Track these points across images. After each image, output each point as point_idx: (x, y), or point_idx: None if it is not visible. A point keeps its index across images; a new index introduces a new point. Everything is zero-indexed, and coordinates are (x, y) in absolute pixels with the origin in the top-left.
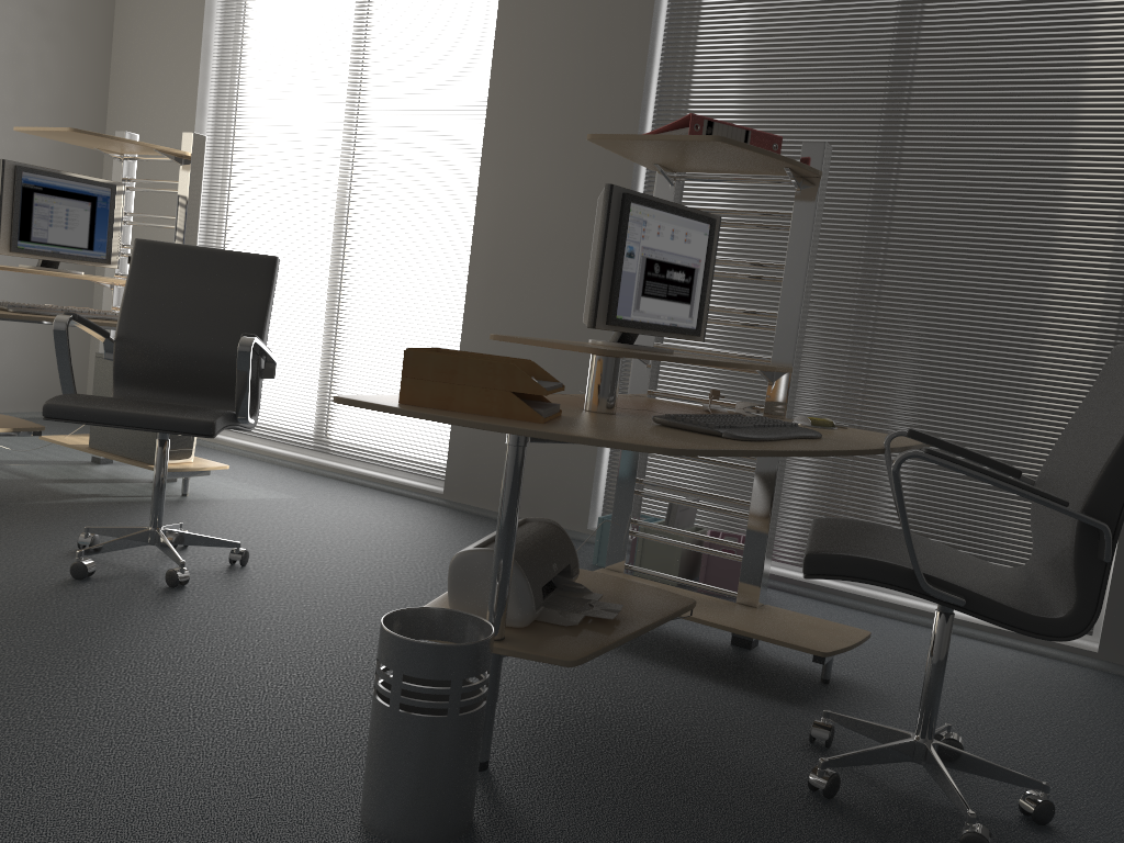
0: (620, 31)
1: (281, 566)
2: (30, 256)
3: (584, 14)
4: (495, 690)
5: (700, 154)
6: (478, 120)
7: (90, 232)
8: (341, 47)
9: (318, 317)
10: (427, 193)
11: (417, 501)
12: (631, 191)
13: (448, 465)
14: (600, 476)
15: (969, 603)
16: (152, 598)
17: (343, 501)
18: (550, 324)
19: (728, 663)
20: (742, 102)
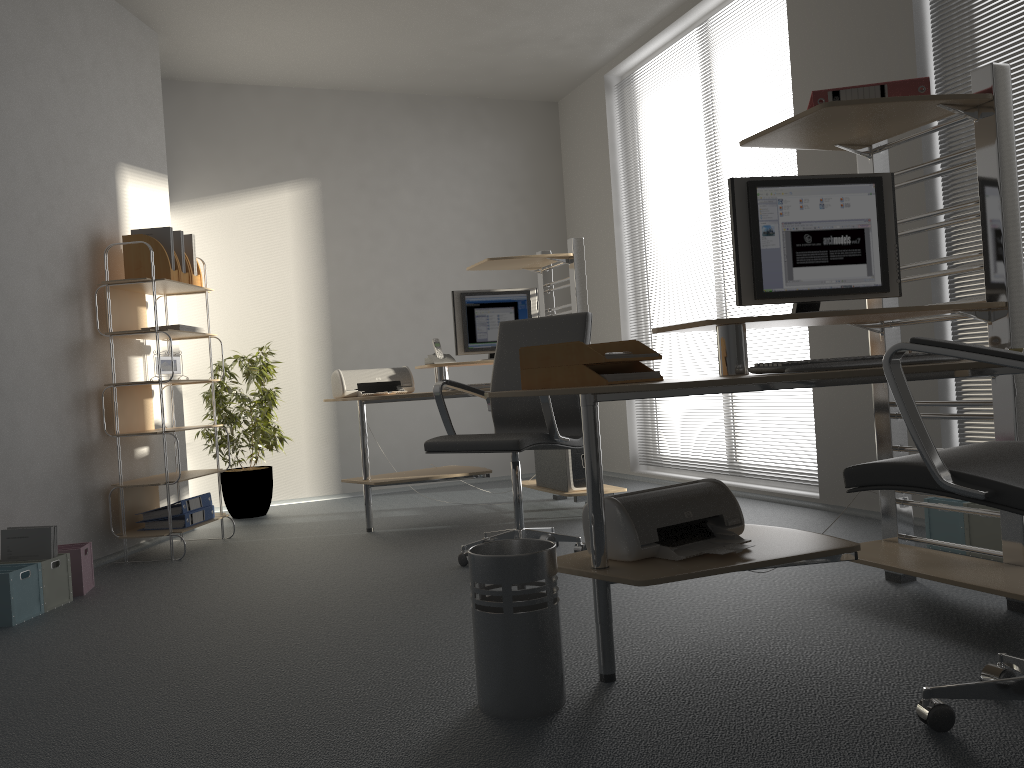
0: (887, 31)
1: None
2: (477, 352)
3: (855, 31)
4: (605, 612)
5: (842, 122)
6: (796, 156)
7: None
8: (694, 136)
9: (711, 360)
10: None
11: (797, 507)
12: (757, 178)
13: (818, 471)
14: None
15: (1002, 497)
16: None
17: None
18: None
19: (978, 624)
20: (1016, 48)
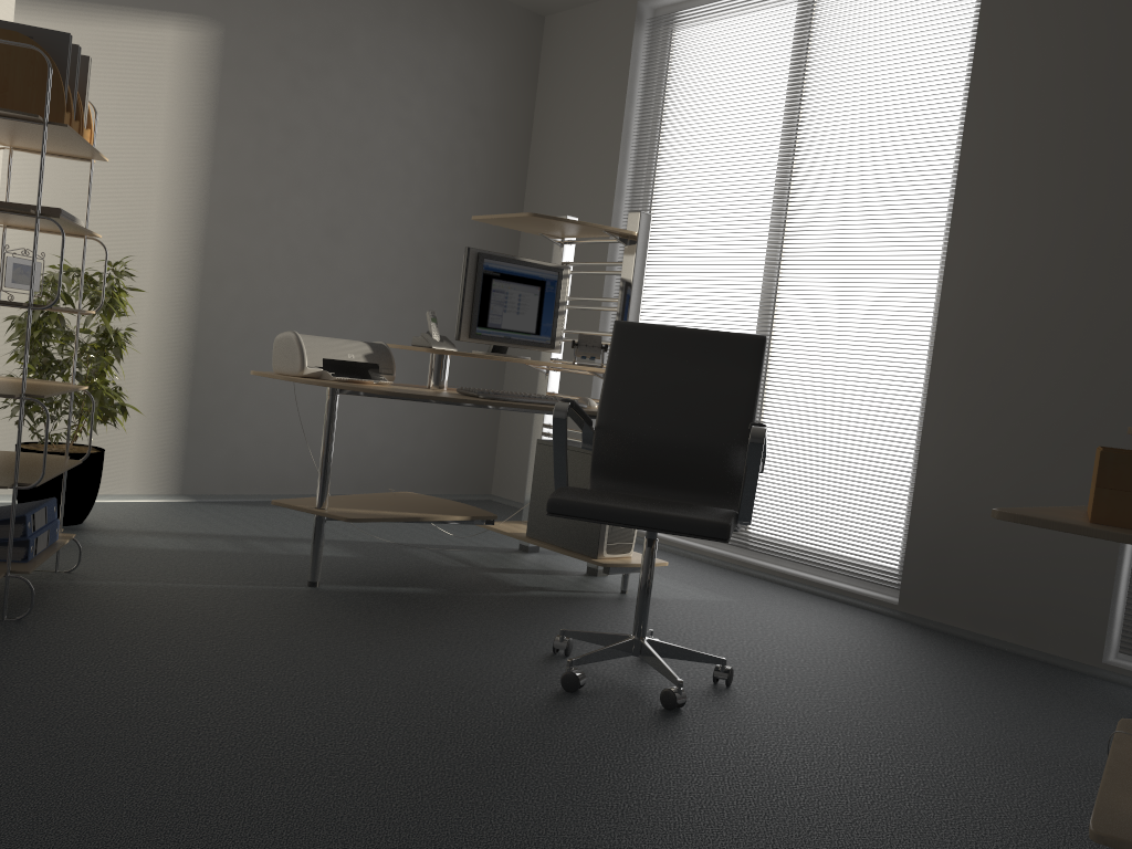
0: None
1: (768, 690)
2: (485, 342)
3: (1093, 47)
4: None
5: None
6: (942, 179)
7: (538, 316)
8: (775, 116)
9: None
10: (878, 264)
11: (866, 611)
12: None
13: (904, 572)
14: (1118, 598)
15: None
16: (654, 723)
17: (785, 607)
18: (1046, 410)
19: None
20: None
